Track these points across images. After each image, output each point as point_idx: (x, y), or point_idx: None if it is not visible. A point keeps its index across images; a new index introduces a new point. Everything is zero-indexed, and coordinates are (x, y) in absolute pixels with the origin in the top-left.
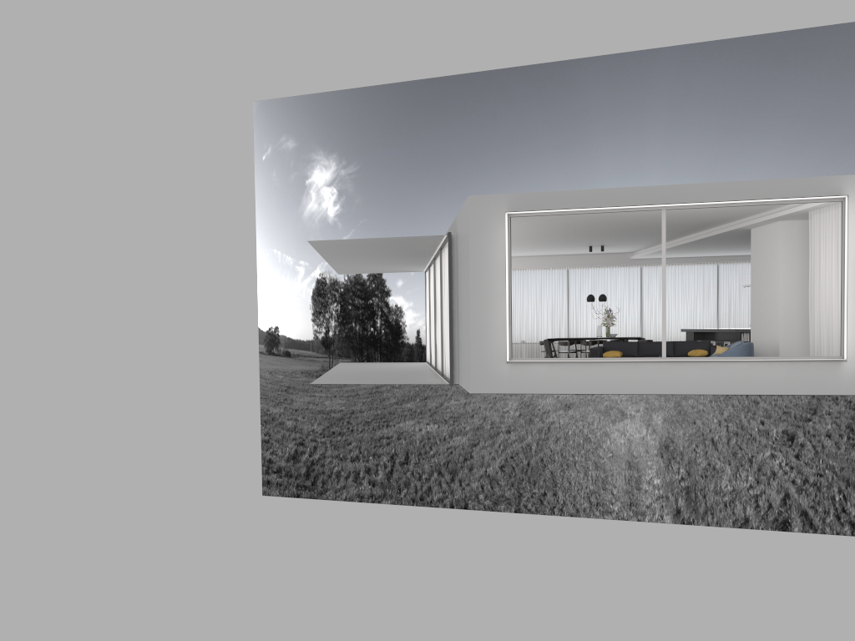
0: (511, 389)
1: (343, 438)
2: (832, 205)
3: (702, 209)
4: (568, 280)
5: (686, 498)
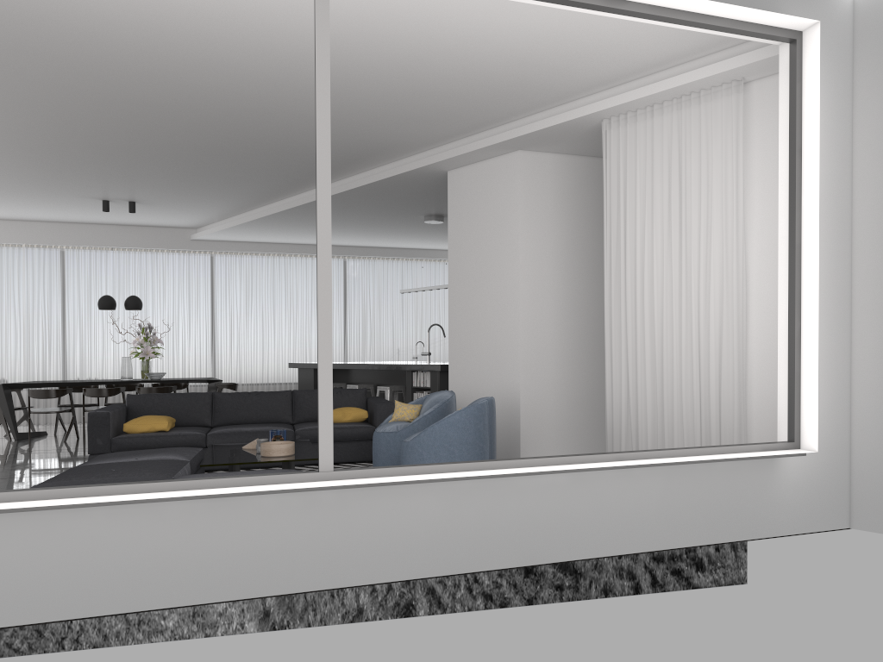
0: None
1: None
2: (668, 103)
3: (373, 94)
4: (63, 271)
5: None
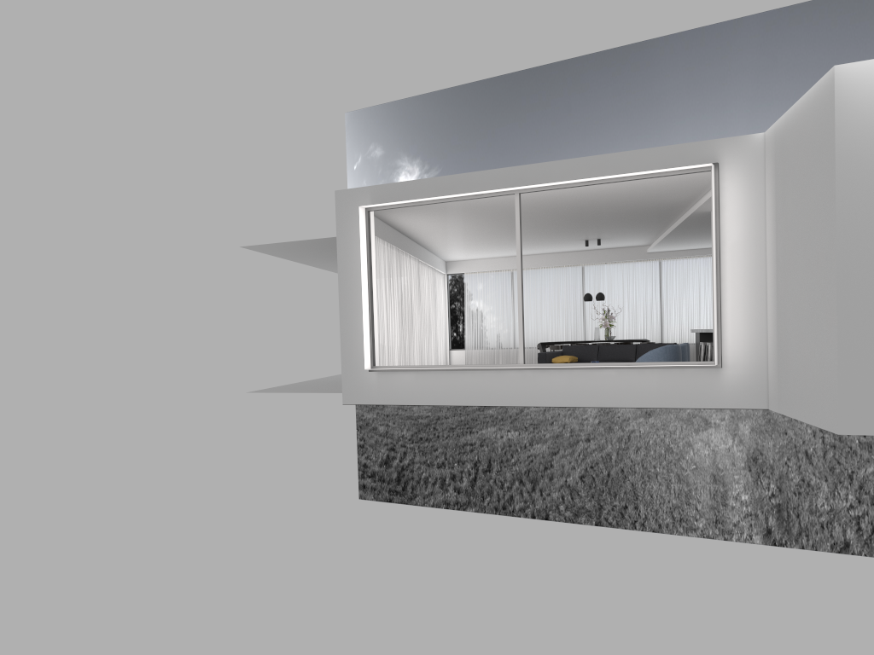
0: (379, 400)
1: (430, 444)
2: None
3: (629, 192)
4: (582, 279)
5: (778, 517)
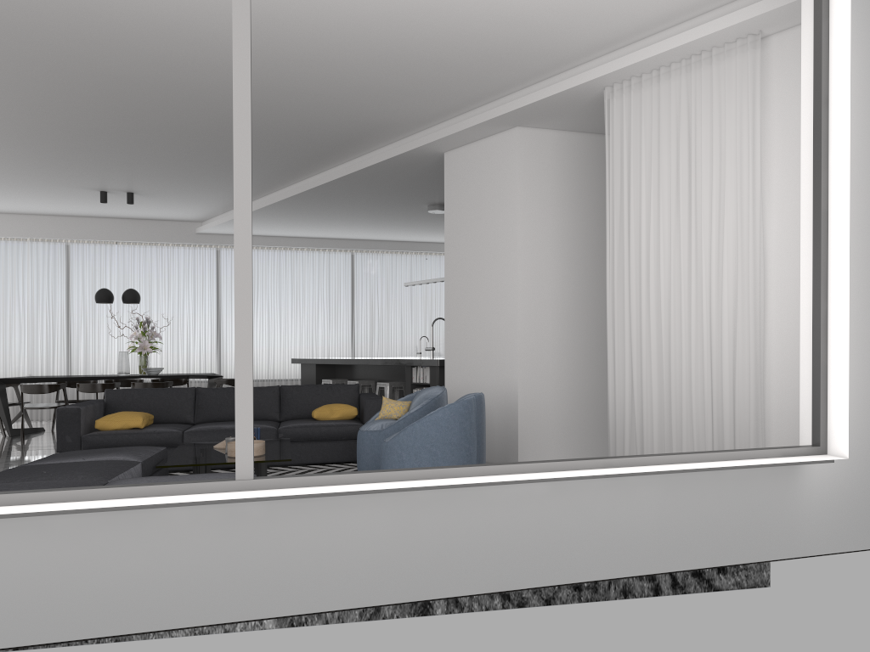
0: None
1: None
2: (676, 65)
3: (354, 63)
4: (68, 265)
5: None
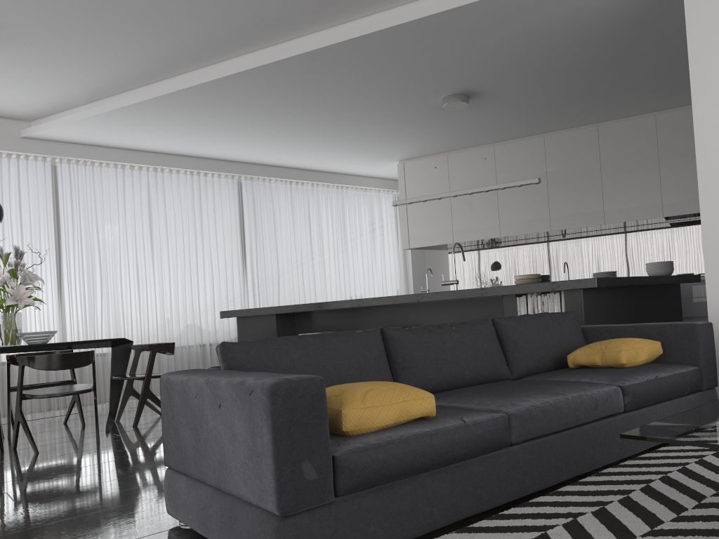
0: None
1: None
2: None
3: None
4: None
5: None
